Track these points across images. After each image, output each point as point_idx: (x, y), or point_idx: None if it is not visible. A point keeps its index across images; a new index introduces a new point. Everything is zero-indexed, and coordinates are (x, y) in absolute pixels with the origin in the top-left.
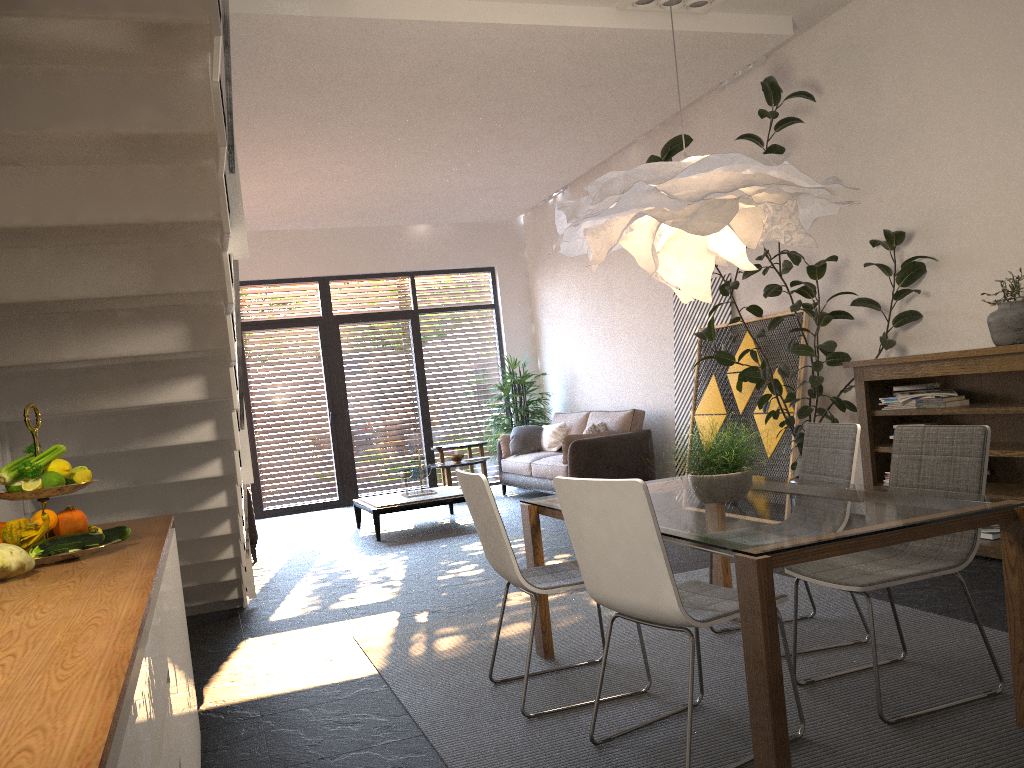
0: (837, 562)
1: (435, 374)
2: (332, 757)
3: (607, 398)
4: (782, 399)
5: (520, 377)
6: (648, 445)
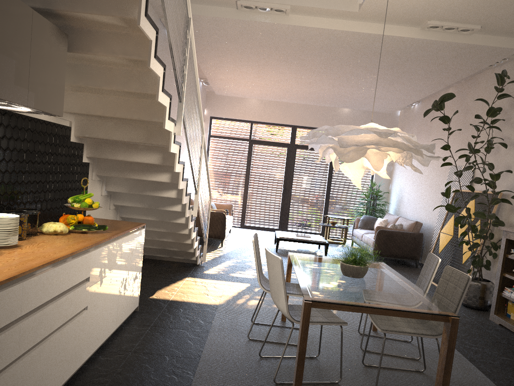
0: (392, 318)
1: (337, 181)
2: (173, 328)
3: (412, 212)
4: (472, 236)
5: (375, 191)
6: (419, 241)
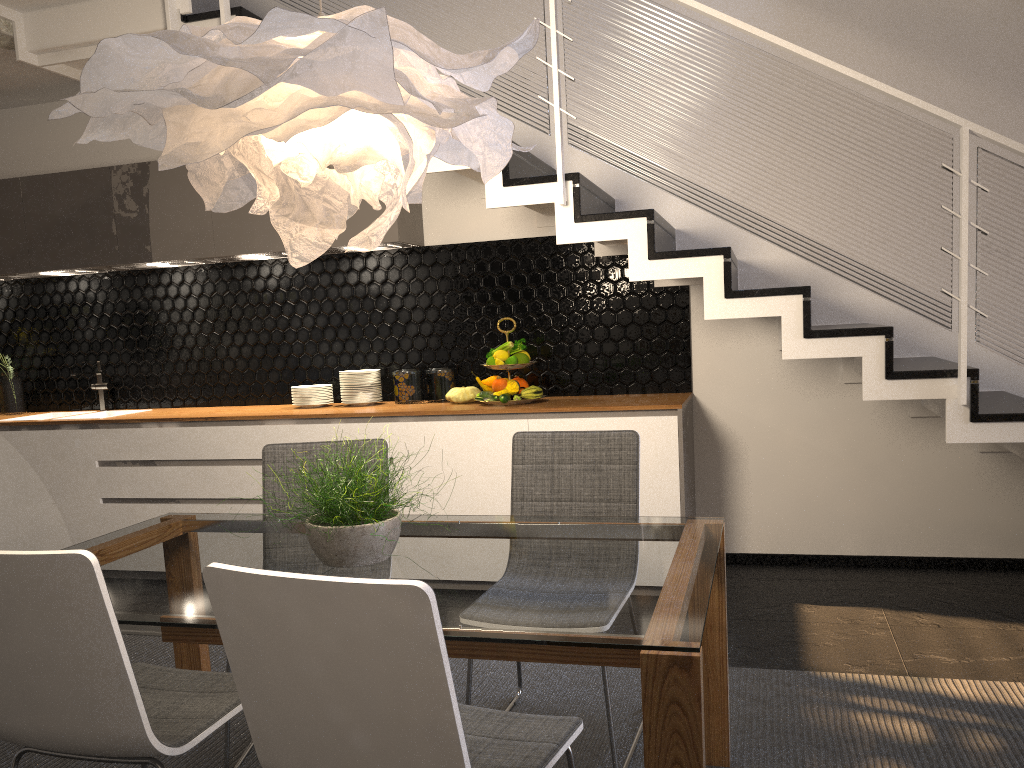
0: (210, 700)
1: None
2: None
3: None
4: None
5: None
6: None
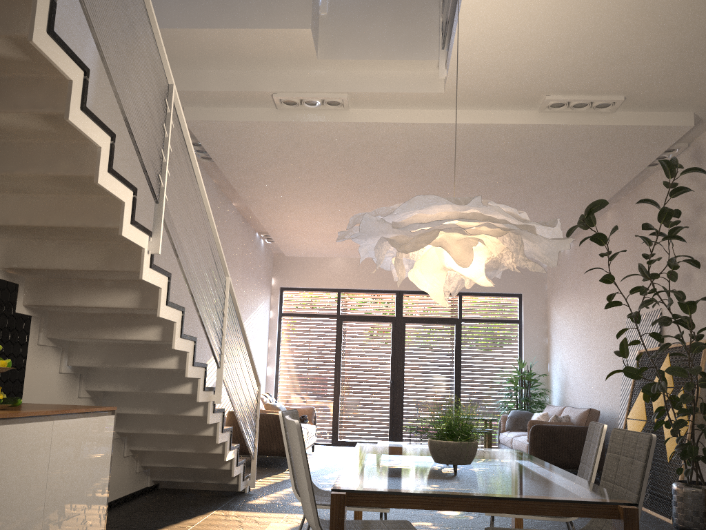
0: None
1: (469, 365)
2: None
3: (584, 398)
4: (673, 412)
5: (526, 374)
6: None
